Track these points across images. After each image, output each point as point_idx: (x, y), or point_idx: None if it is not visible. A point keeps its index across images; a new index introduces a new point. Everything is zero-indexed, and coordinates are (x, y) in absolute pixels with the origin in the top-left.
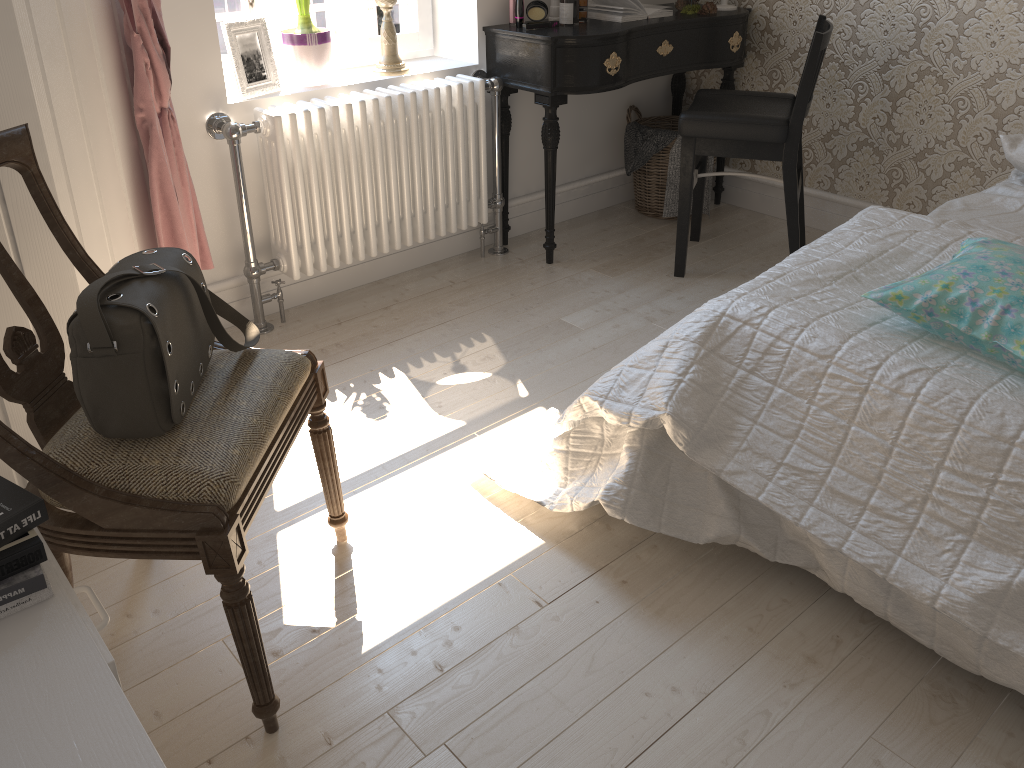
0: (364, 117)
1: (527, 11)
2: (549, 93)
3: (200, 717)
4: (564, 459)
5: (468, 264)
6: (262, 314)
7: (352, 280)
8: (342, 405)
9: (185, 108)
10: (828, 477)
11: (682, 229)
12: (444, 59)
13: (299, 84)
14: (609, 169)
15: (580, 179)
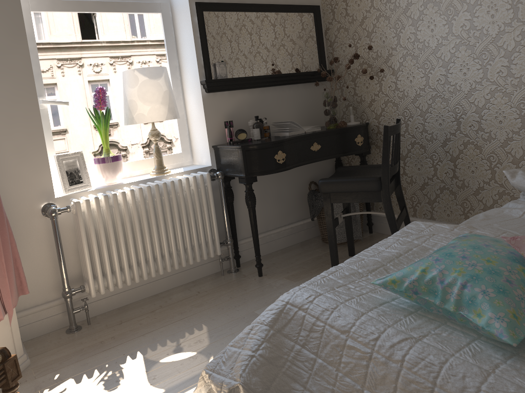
0: (133, 198)
1: (235, 135)
2: (244, 176)
3: None
4: None
5: (212, 280)
6: (73, 320)
7: (139, 295)
8: (93, 380)
9: (28, 201)
10: None
11: (332, 248)
12: (196, 165)
13: (104, 184)
14: (303, 218)
15: (285, 225)
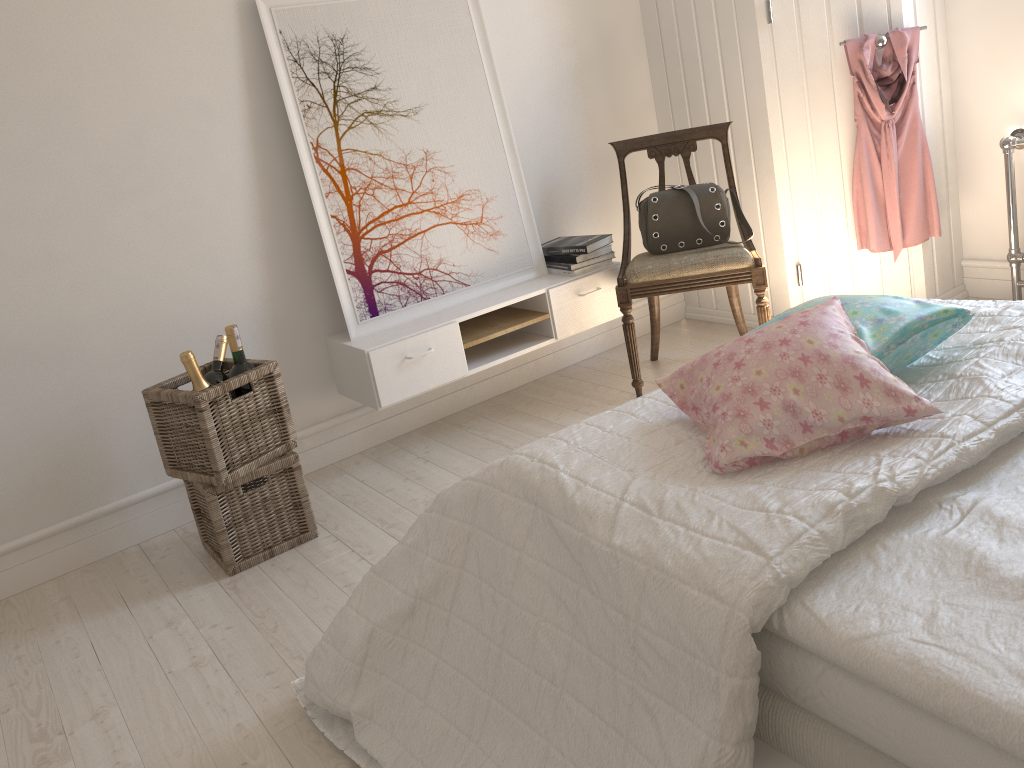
0: None
1: None
2: None
3: (644, 384)
4: None
5: None
6: (1015, 294)
7: None
8: None
9: (994, 123)
10: None
11: None
12: None
13: None
14: None
15: None
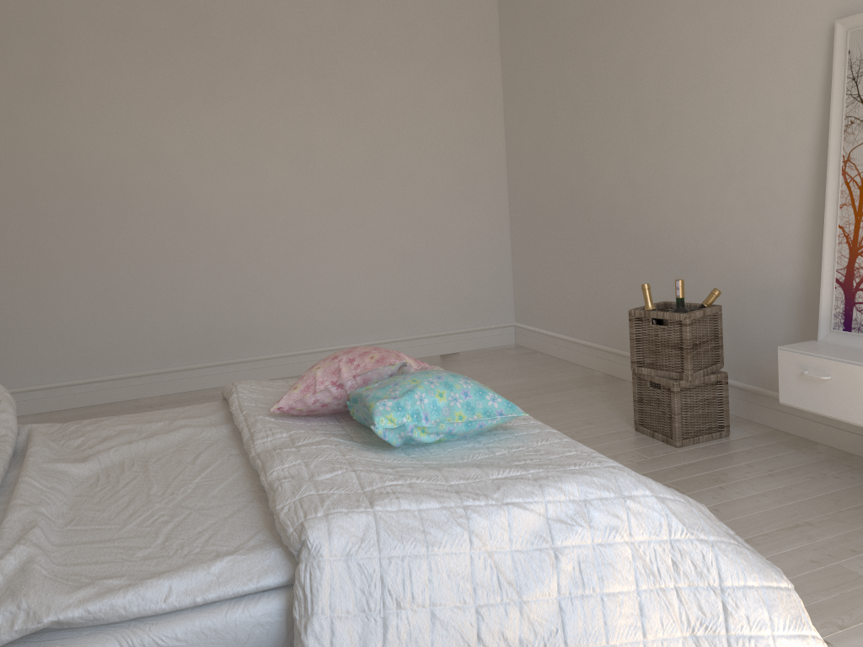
0: None
1: None
2: None
3: None
4: None
5: None
6: None
7: None
8: None
9: None
10: None
11: None
12: None
13: None
14: None
15: None
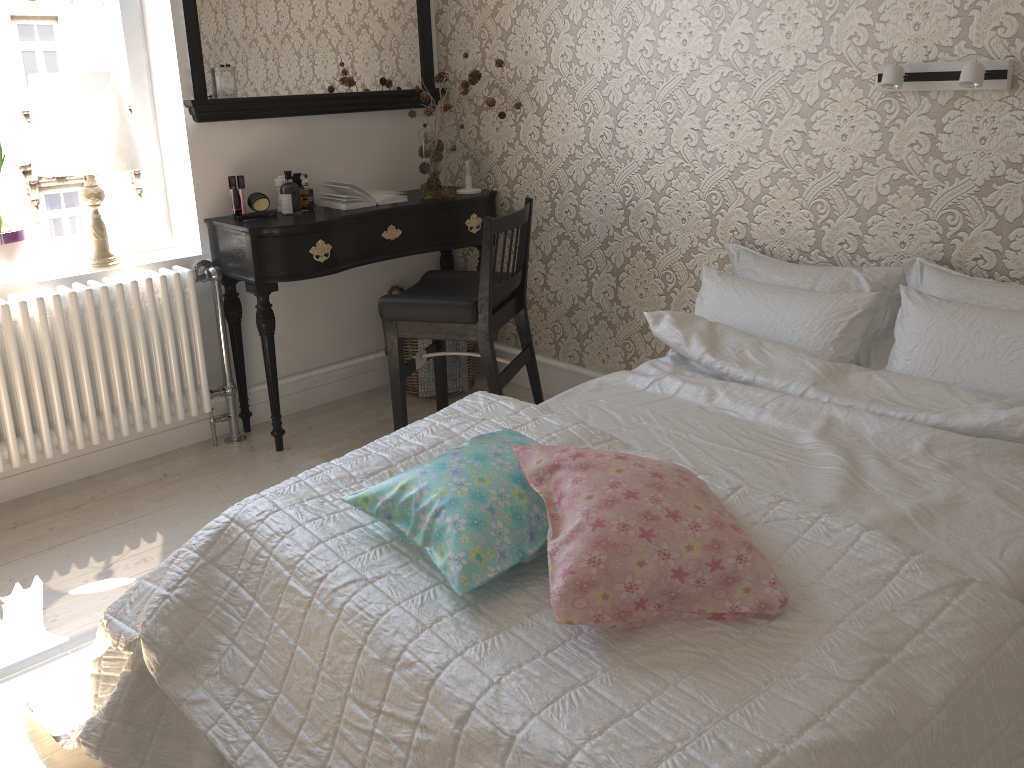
0: (43, 313)
1: (249, 202)
2: (254, 281)
3: None
4: (95, 684)
5: (195, 454)
6: None
7: (56, 477)
8: None
9: None
10: (274, 705)
11: (398, 412)
12: (176, 250)
13: None
14: (376, 349)
15: (341, 360)
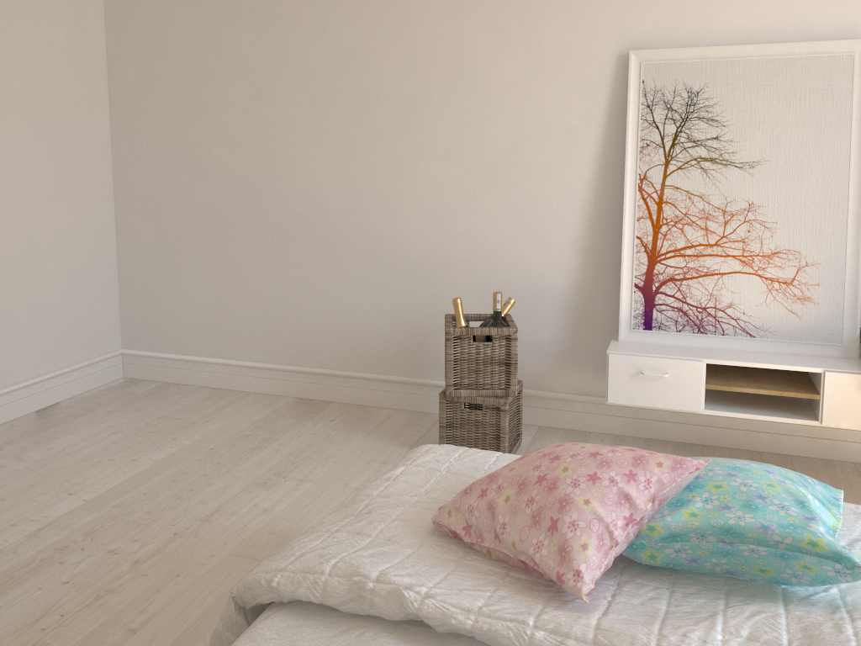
0: None
1: None
2: None
3: None
4: None
5: None
6: None
7: None
8: None
9: None
10: None
11: None
12: None
13: None
14: None
15: None
